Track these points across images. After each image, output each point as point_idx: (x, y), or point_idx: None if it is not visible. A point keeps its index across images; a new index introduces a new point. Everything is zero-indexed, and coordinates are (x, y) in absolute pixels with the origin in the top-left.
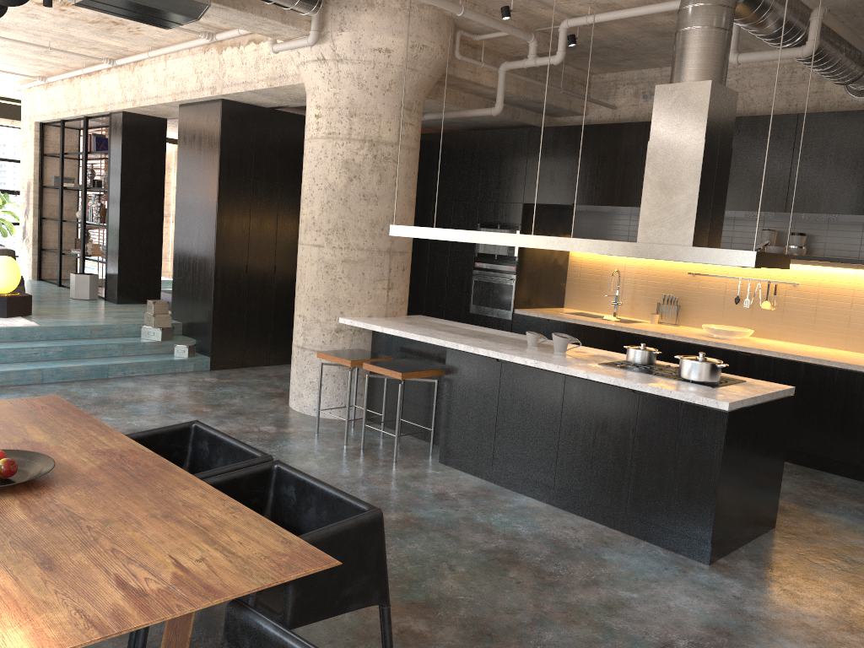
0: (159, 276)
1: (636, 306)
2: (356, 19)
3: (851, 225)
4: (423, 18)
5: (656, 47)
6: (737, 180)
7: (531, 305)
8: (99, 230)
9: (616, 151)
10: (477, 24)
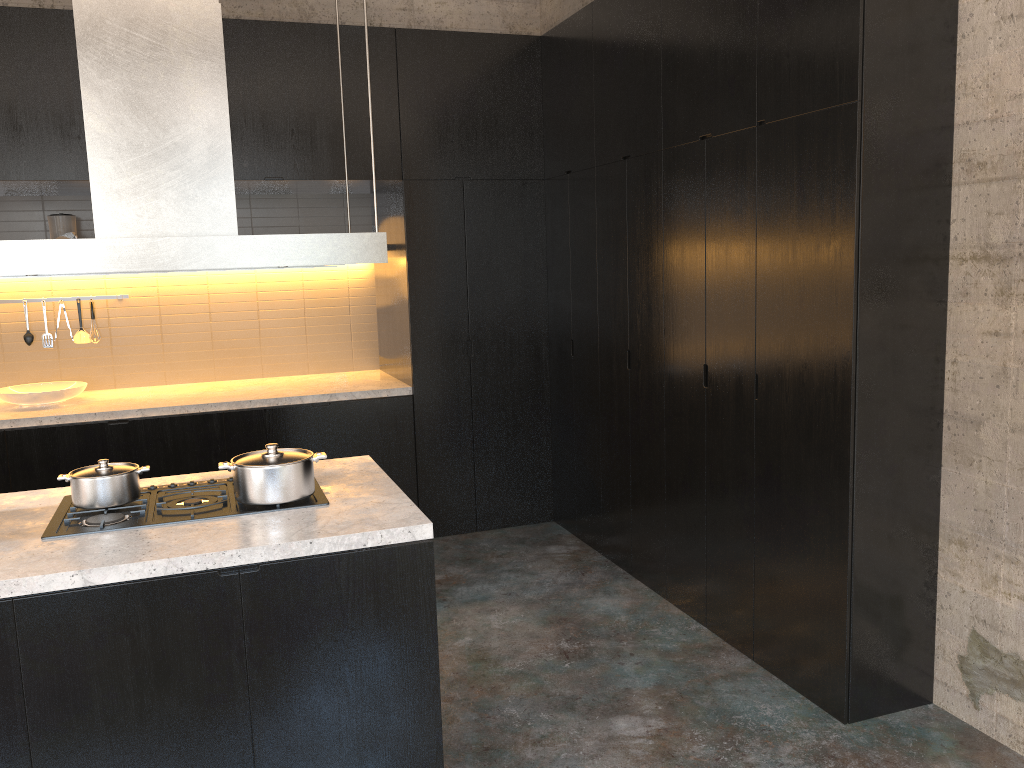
0: None
1: None
2: None
3: None
4: None
5: None
6: (29, 124)
7: None
8: None
9: None
10: None
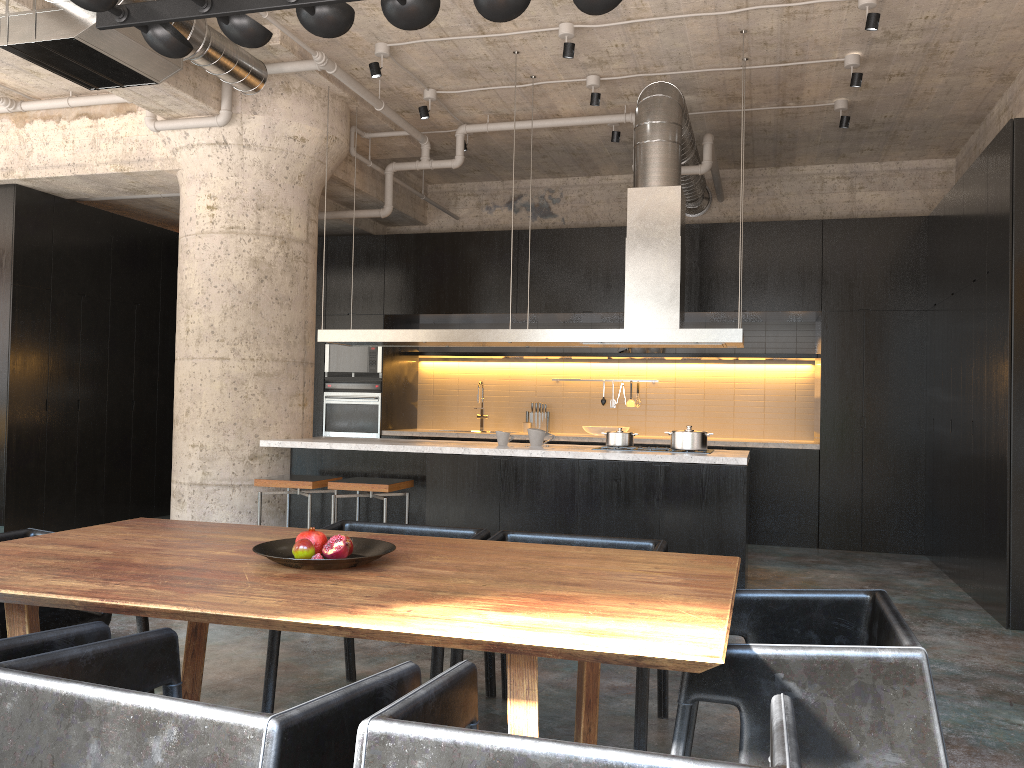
0: None
1: (500, 418)
2: (272, 103)
3: (696, 325)
4: (336, 110)
5: (515, 160)
6: (615, 284)
7: (393, 426)
8: None
9: (489, 258)
10: (374, 121)
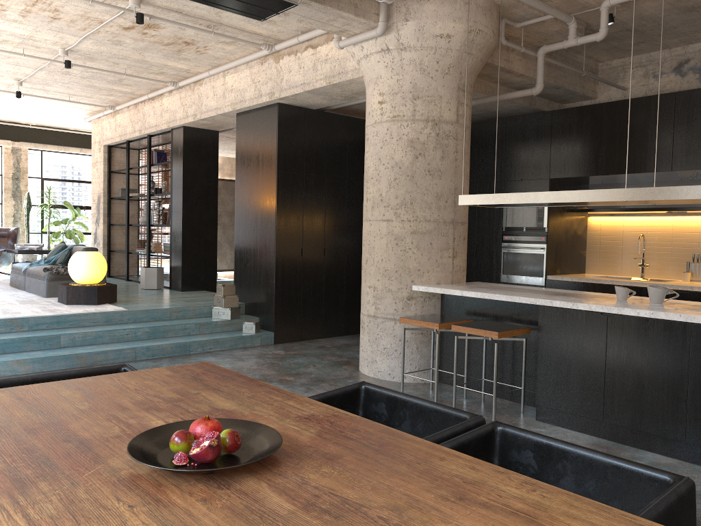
0: (215, 266)
1: (662, 267)
2: (420, 9)
3: None
4: (479, 5)
5: (676, 26)
6: None
7: (559, 272)
8: (158, 232)
9: (645, 122)
10: (521, 10)
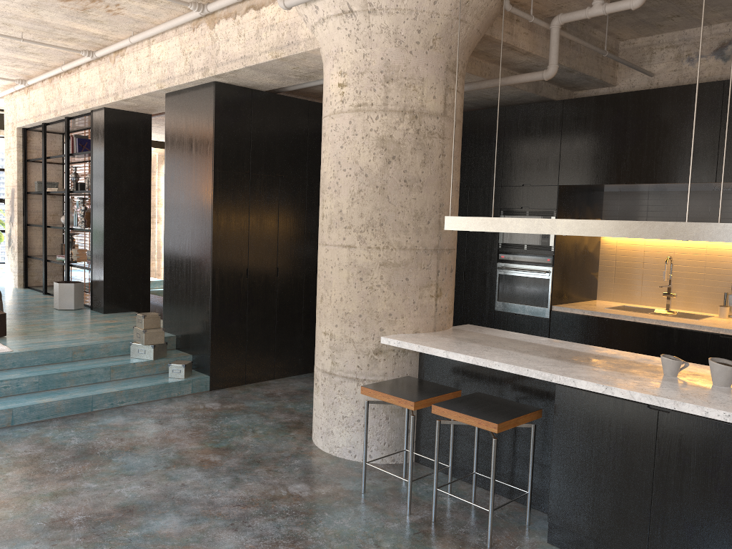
0: (148, 281)
1: (692, 297)
2: None
3: None
4: None
5: None
6: None
7: (567, 300)
8: (84, 235)
9: (683, 118)
10: None
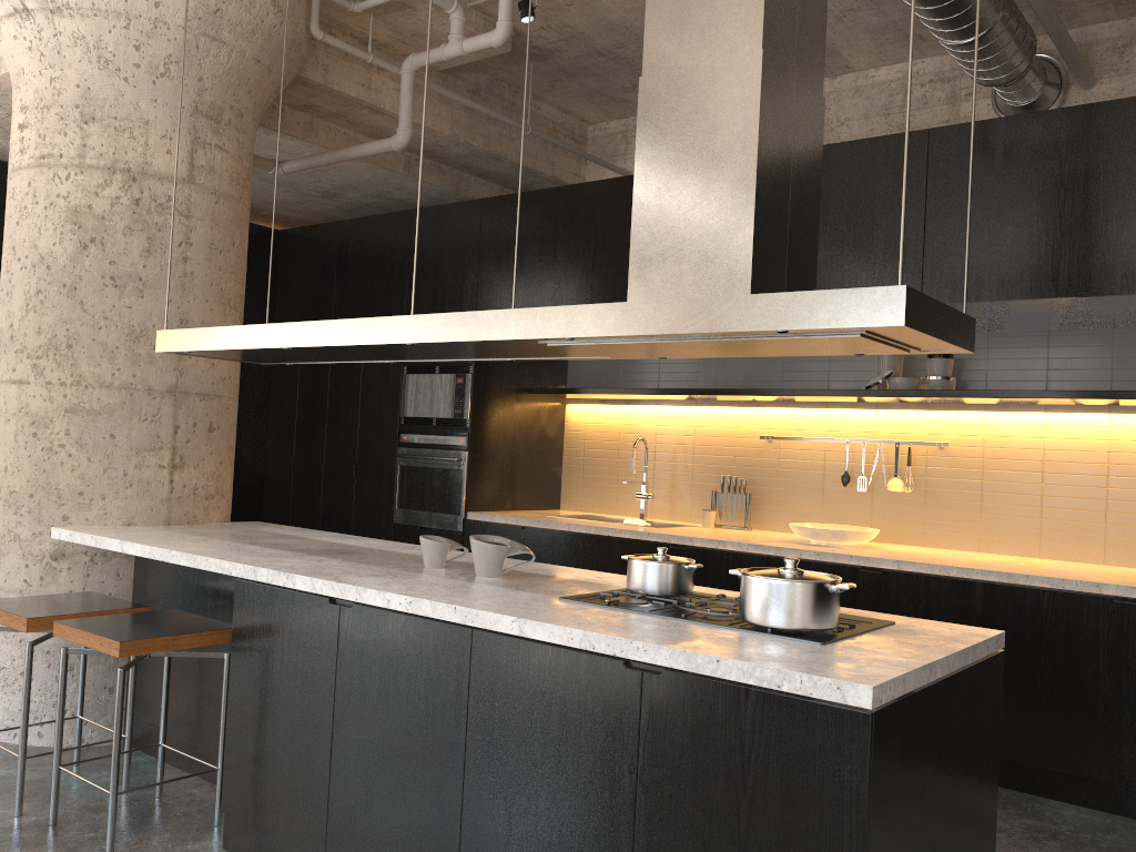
0: None
1: (678, 500)
2: None
3: (1028, 337)
4: None
5: None
6: (831, 254)
7: (499, 505)
8: None
9: (623, 224)
10: None
